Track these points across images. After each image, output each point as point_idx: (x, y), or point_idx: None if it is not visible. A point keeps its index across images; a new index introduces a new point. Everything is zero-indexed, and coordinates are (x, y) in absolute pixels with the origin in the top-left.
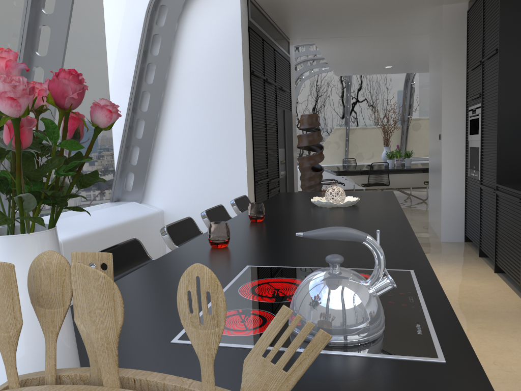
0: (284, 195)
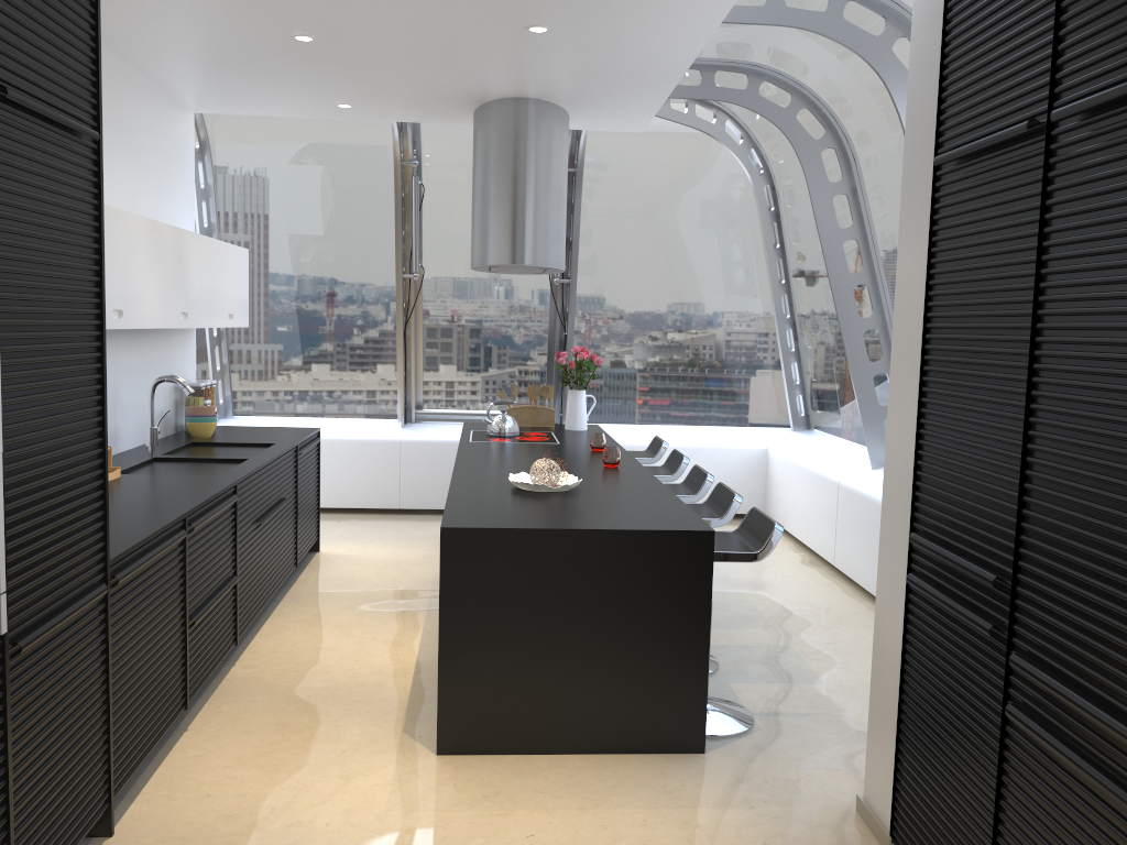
0: (673, 514)
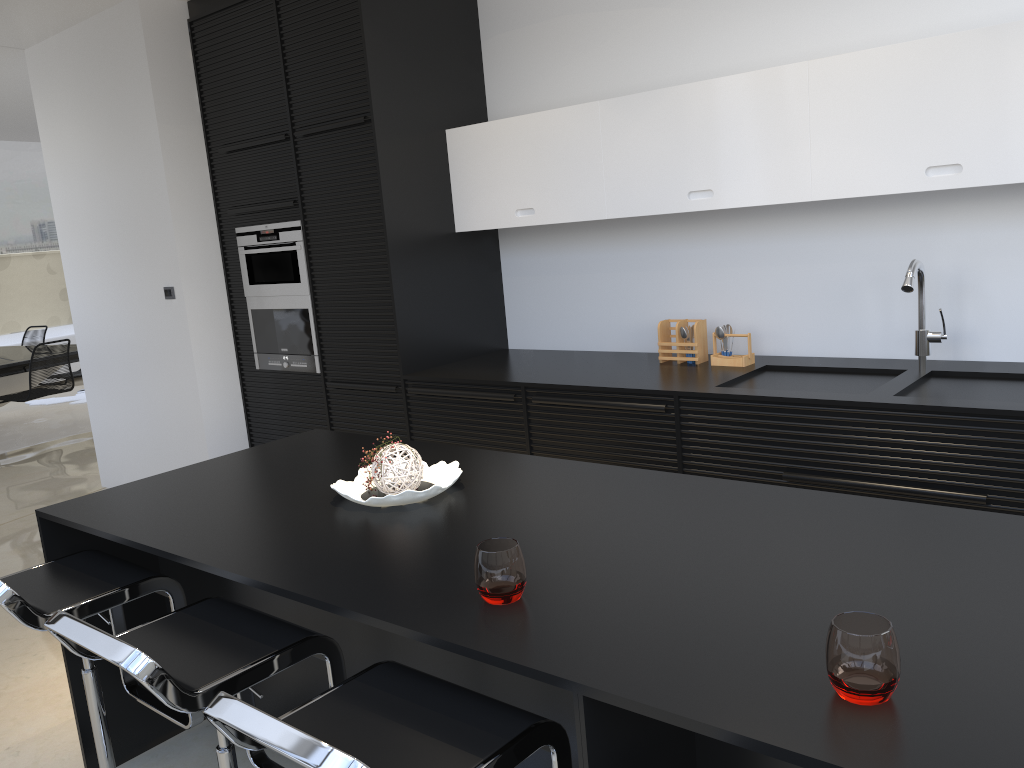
0: (117, 512)
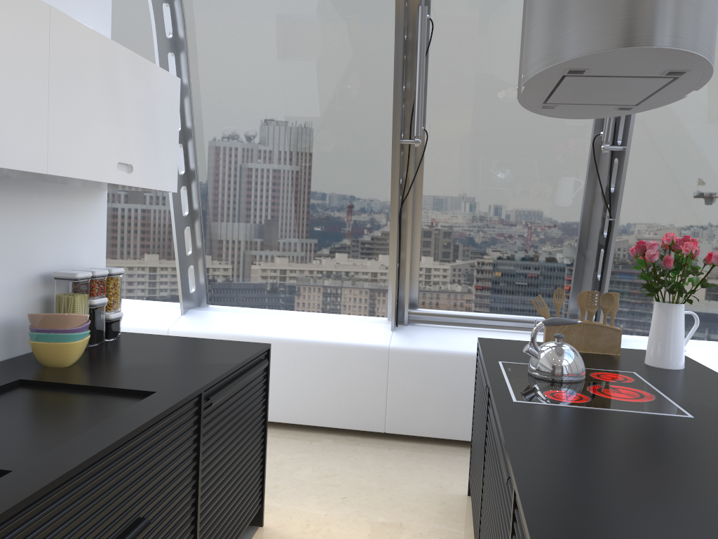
0: None
